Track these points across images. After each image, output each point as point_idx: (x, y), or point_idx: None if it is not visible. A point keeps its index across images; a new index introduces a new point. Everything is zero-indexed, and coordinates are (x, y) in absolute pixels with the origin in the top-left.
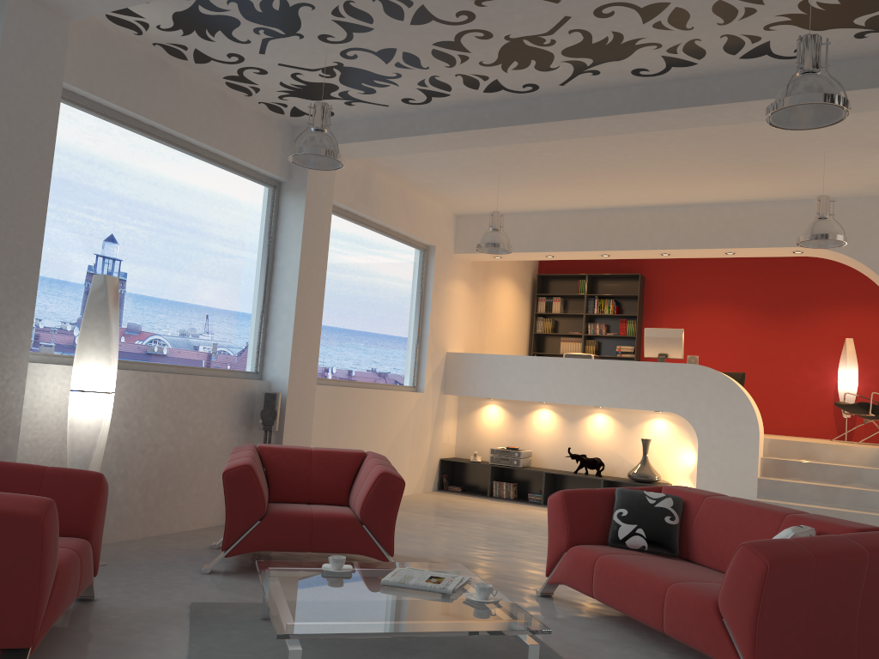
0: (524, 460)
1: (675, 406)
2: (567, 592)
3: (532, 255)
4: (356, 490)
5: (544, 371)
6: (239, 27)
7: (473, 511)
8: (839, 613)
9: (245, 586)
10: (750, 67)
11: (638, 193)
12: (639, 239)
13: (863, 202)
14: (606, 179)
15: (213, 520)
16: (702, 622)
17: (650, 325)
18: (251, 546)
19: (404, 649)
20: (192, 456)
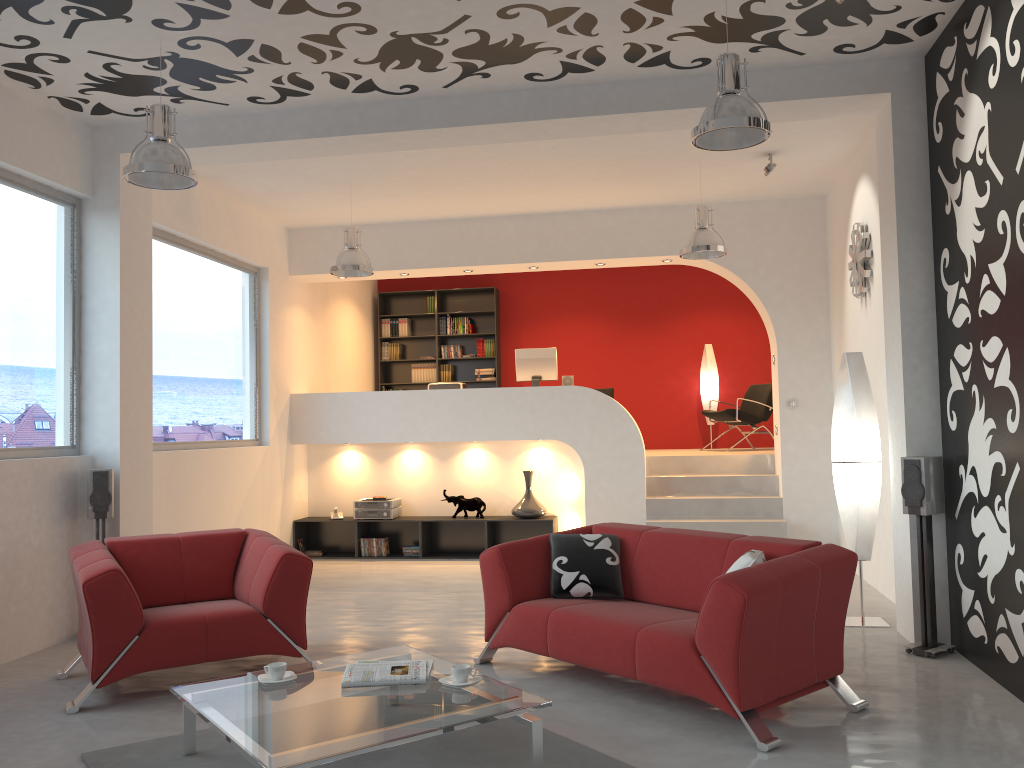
0: (394, 510)
1: (558, 432)
2: (504, 654)
3: (384, 273)
4: (247, 578)
5: (411, 406)
6: (40, 4)
7: (350, 578)
8: (801, 631)
9: (135, 719)
10: (646, 75)
11: (505, 201)
12: (506, 252)
13: (726, 207)
14: (473, 187)
15: (39, 642)
16: (681, 663)
17: (509, 343)
18: (130, 668)
19: (374, 755)
20: (5, 565)
